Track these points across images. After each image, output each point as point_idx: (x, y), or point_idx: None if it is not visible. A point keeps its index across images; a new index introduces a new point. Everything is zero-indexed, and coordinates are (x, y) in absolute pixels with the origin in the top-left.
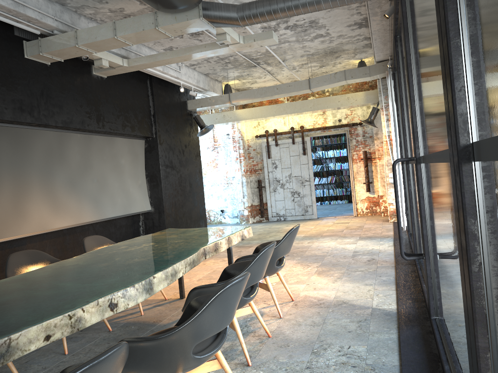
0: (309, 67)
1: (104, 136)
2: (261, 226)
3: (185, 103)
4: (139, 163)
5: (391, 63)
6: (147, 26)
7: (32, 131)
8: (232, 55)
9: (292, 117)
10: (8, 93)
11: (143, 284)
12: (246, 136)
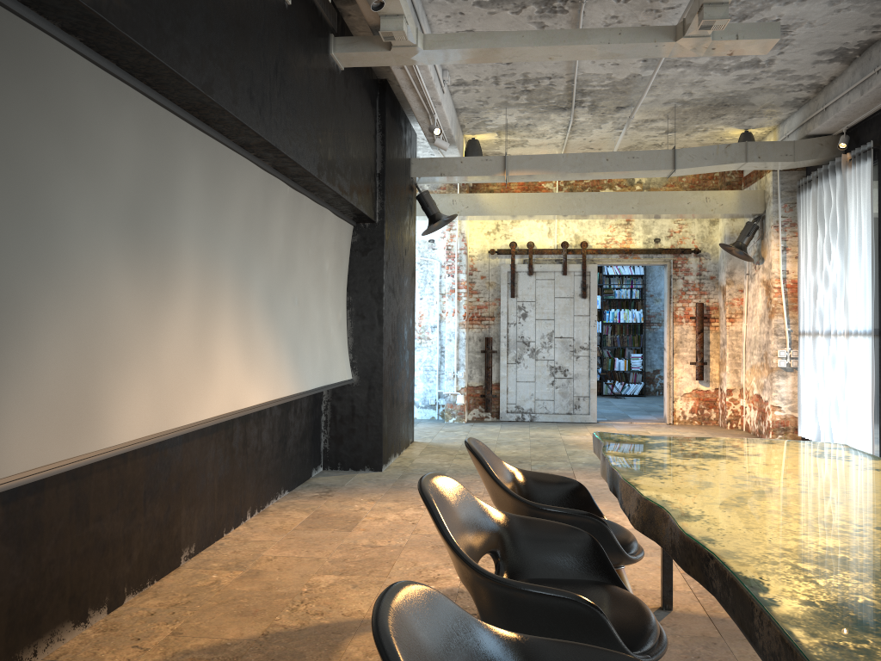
0: (649, 128)
1: (316, 202)
2: (501, 429)
3: (409, 163)
4: (342, 274)
5: (847, 142)
6: None
7: (236, 158)
8: (554, 76)
9: (565, 223)
10: (237, 45)
11: None
12: (469, 248)
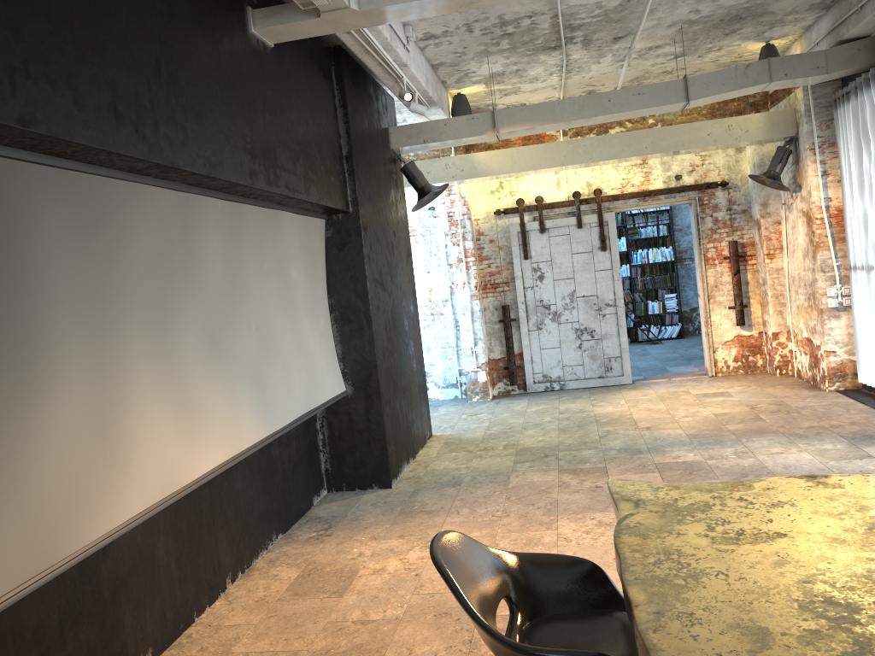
0: (655, 56)
1: (265, 207)
2: (528, 405)
3: (386, 134)
4: (319, 277)
5: None
6: None
7: (125, 187)
8: (535, 14)
9: (574, 171)
10: (78, 50)
11: None
12: (473, 211)
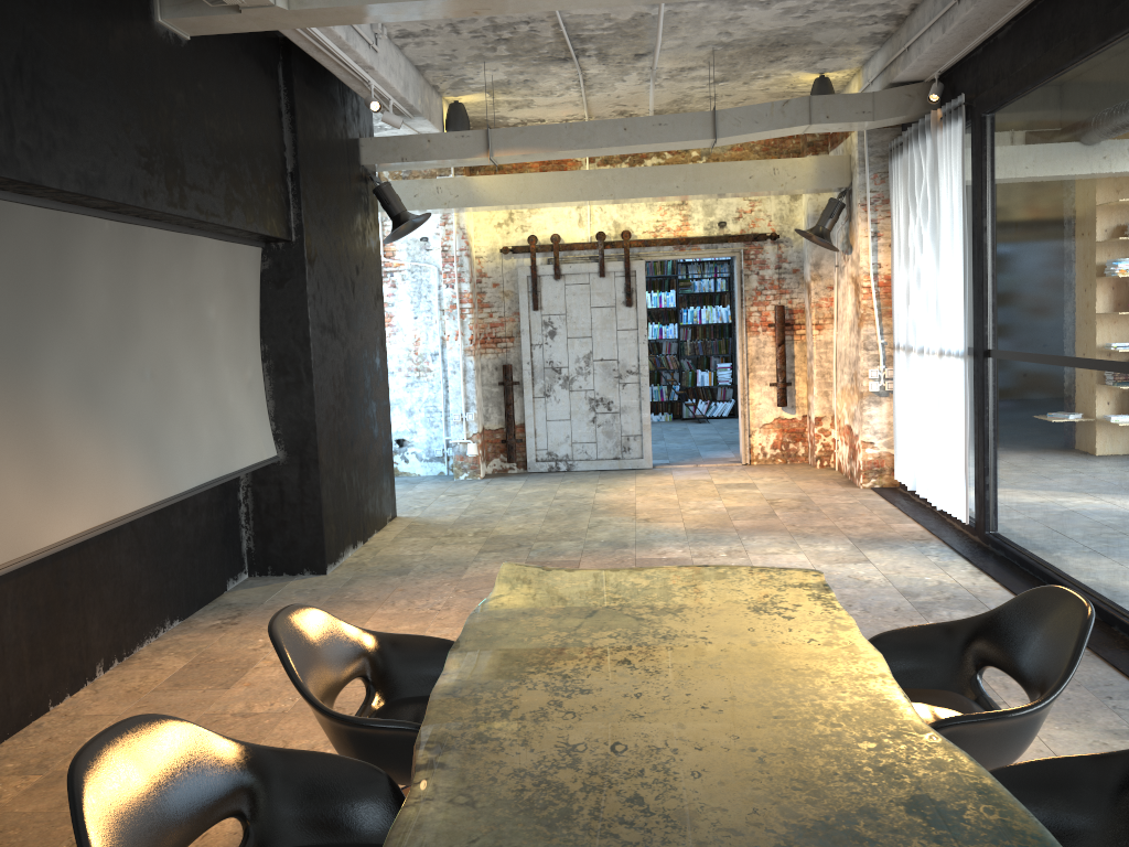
0: (690, 78)
1: (172, 231)
2: (523, 487)
3: (356, 146)
4: (249, 317)
5: (941, 92)
6: None
7: None
8: (533, 20)
9: (600, 207)
10: None
11: None
12: (475, 247)
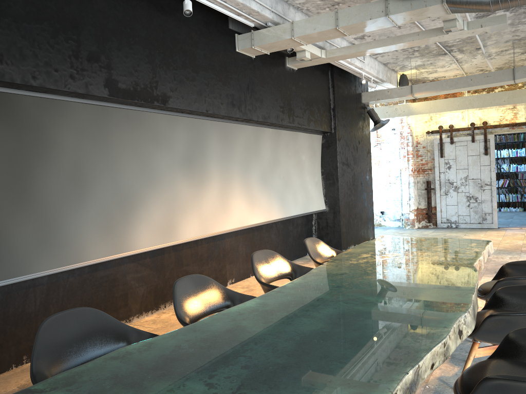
0: (508, 54)
1: (290, 131)
2: (432, 232)
3: (360, 96)
4: (316, 159)
5: None
6: (375, 15)
7: (236, 126)
8: None
9: (472, 112)
10: (223, 87)
11: (472, 309)
12: (415, 131)
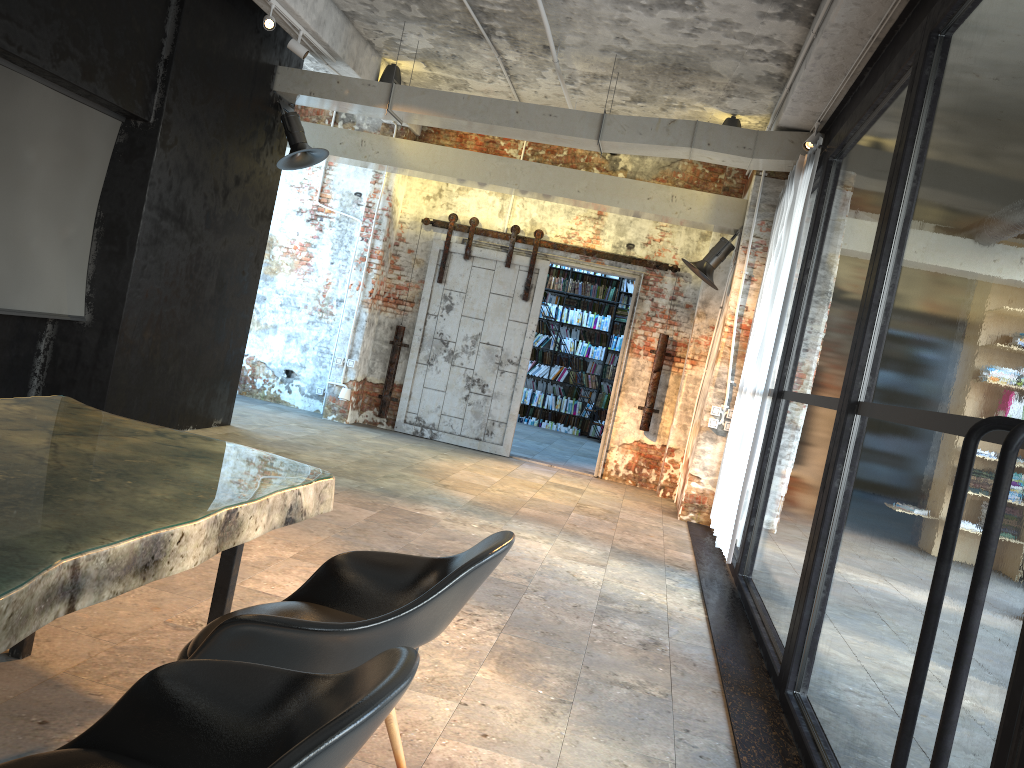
0: (607, 90)
1: None
2: (373, 438)
3: (270, 71)
4: (86, 179)
5: (817, 141)
6: None
7: None
8: None
9: (522, 203)
10: None
11: None
12: (401, 212)
